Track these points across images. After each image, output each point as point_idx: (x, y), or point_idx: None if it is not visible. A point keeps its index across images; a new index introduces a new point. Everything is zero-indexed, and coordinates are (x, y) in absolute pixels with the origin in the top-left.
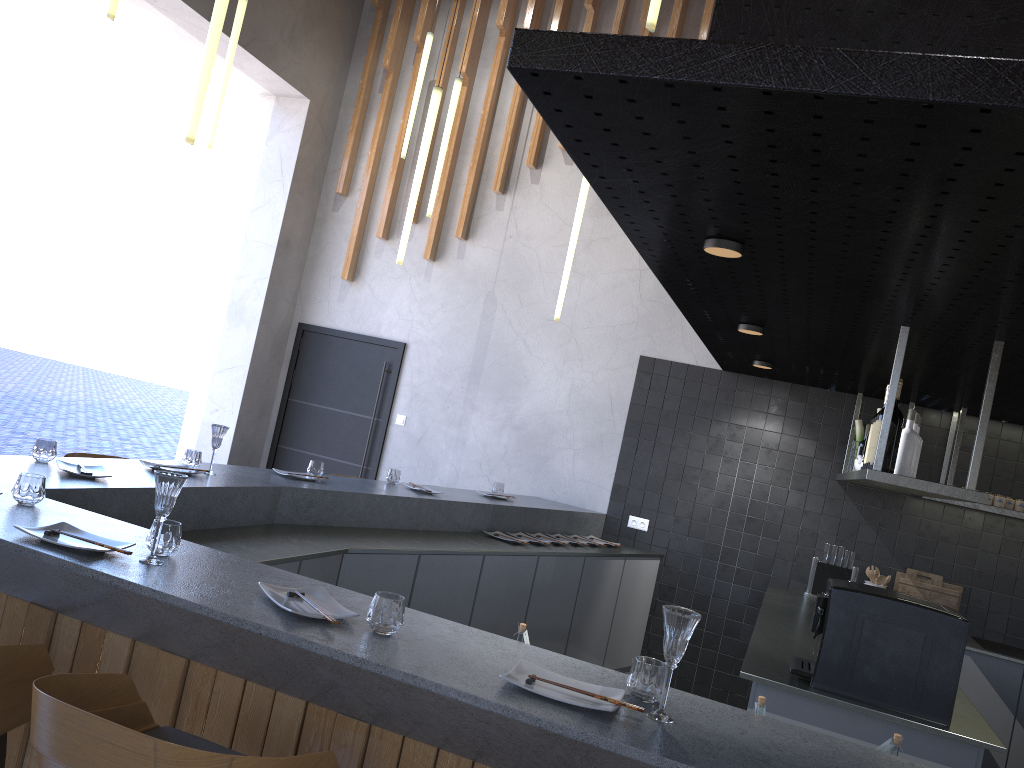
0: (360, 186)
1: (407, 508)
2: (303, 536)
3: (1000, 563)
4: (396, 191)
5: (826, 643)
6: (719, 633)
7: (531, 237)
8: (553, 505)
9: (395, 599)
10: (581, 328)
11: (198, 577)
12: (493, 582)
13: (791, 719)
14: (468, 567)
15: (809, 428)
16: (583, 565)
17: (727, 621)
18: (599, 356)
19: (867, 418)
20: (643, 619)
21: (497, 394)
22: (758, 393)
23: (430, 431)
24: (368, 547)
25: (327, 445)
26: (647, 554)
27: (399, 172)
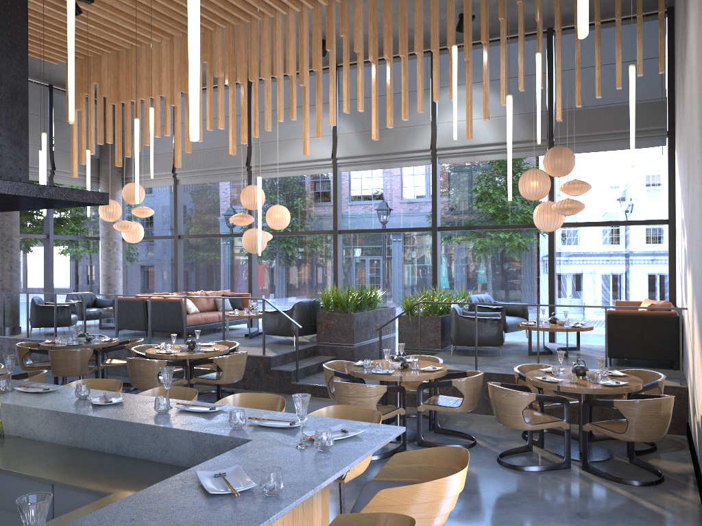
0: None
1: None
2: None
3: None
4: None
5: None
6: None
7: None
8: None
9: (78, 387)
10: None
11: (148, 405)
12: None
13: None
14: None
15: None
16: None
17: None
18: None
19: None
20: None
21: None
22: None
23: None
24: None
25: None
26: None
27: None
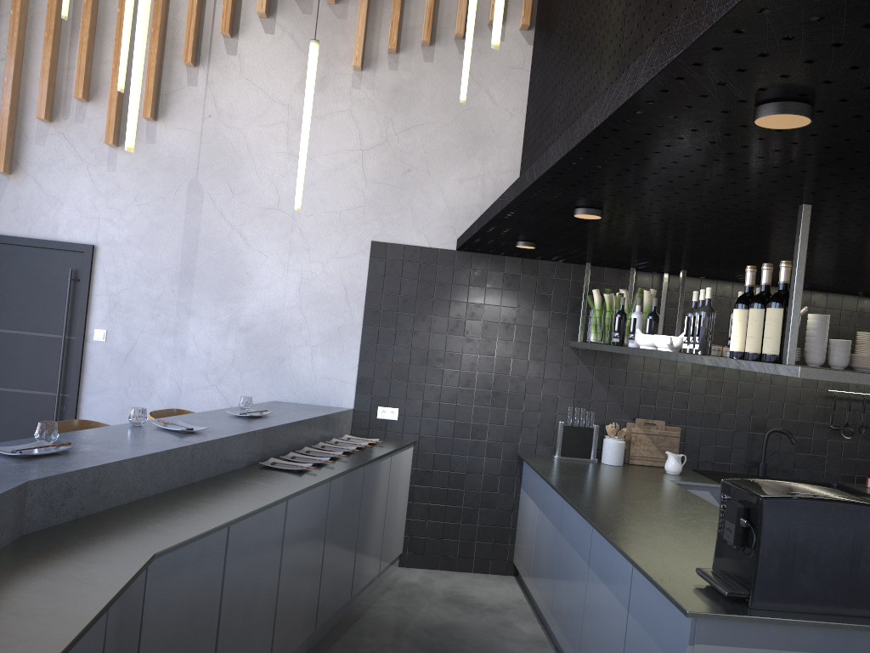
0: (3, 55)
1: (181, 461)
2: (81, 550)
3: (707, 402)
4: (55, 61)
5: (762, 559)
6: (477, 507)
7: (235, 116)
8: (304, 410)
9: None
10: (304, 216)
11: None
12: (296, 526)
13: (734, 647)
14: (274, 520)
15: (542, 300)
16: (363, 475)
17: (483, 494)
18: (328, 245)
19: (592, 285)
20: (404, 508)
21: (216, 295)
22: (492, 270)
23: (140, 344)
24: (174, 541)
25: (5, 375)
26: (406, 445)
27: (56, 38)
